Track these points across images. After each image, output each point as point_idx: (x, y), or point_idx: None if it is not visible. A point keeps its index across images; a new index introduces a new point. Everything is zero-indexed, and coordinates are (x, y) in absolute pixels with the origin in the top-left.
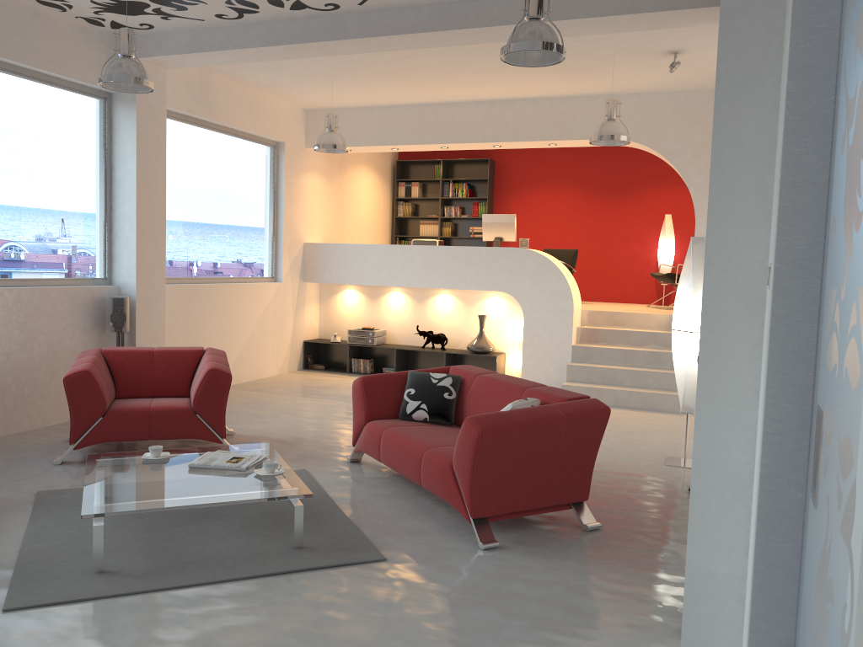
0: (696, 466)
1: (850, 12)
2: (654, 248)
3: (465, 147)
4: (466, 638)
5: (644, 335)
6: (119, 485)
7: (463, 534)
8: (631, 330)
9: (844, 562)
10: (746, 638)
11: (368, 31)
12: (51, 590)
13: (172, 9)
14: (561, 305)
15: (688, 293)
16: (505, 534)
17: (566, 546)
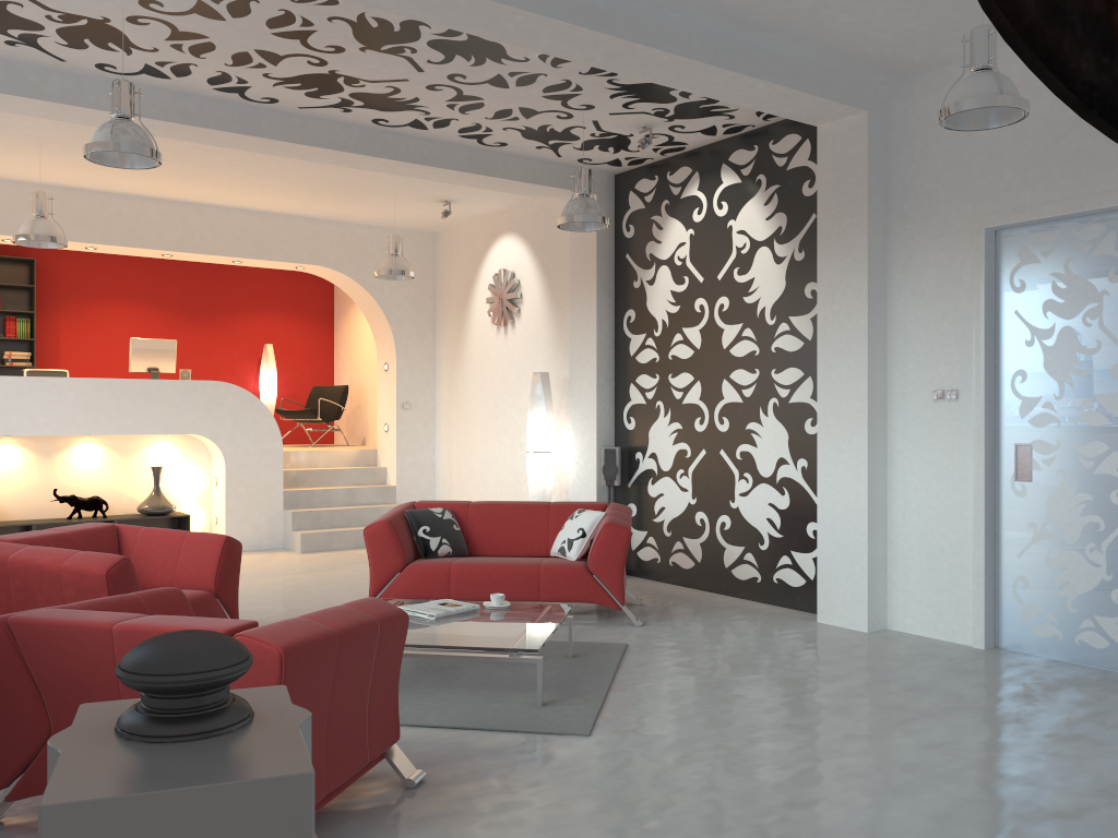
0: (868, 501)
1: (1022, 294)
2: (249, 382)
3: (118, 251)
4: (771, 648)
5: (345, 472)
6: (458, 637)
7: (603, 624)
8: (333, 468)
9: (1106, 480)
10: (979, 554)
11: (290, 135)
12: (564, 719)
13: (58, 42)
14: (270, 446)
15: (543, 419)
16: (618, 618)
17: (659, 612)
